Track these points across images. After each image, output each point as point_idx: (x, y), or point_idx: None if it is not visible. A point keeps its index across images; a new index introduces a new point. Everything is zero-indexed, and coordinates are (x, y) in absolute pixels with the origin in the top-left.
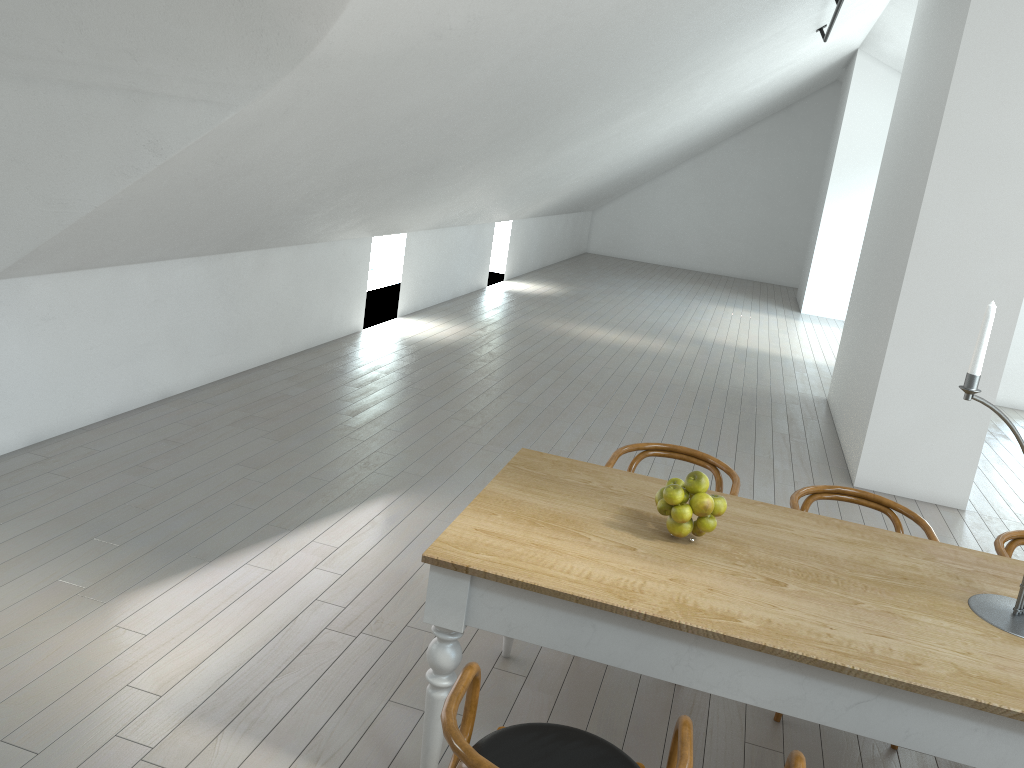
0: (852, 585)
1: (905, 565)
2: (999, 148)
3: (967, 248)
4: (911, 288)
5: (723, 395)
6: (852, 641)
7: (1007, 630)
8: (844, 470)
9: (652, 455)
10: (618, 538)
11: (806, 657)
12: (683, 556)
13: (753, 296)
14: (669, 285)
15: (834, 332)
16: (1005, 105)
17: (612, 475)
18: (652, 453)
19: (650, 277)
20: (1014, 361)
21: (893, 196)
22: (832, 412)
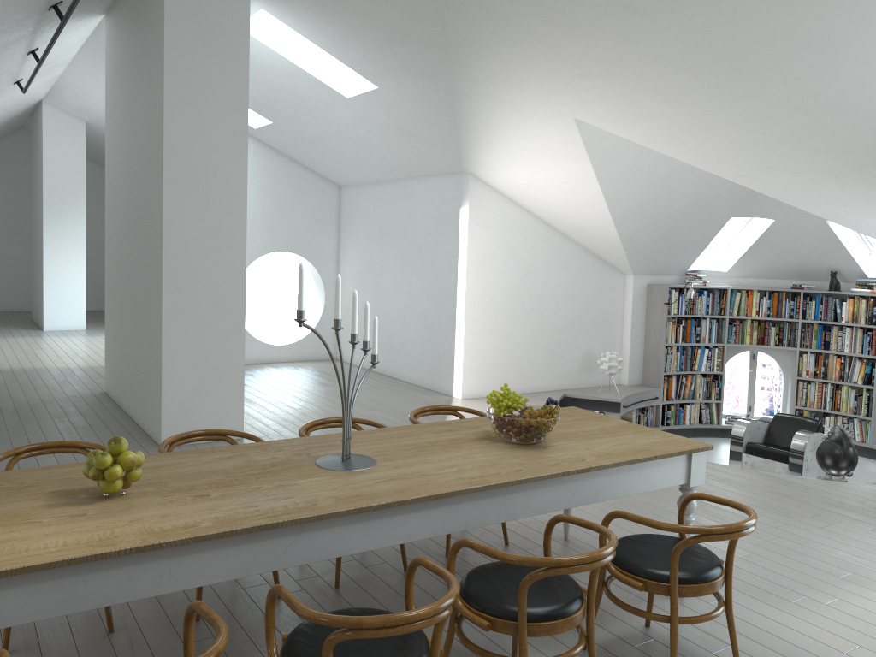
0: (249, 480)
1: (269, 458)
2: (207, 174)
3: (202, 247)
4: (170, 283)
5: (13, 411)
6: (273, 508)
7: (345, 470)
8: (148, 438)
9: (23, 457)
10: (65, 512)
11: (254, 527)
12: (126, 505)
13: None
14: None
15: (82, 340)
16: (204, 143)
17: (17, 474)
18: (23, 455)
19: None
20: None
21: (129, 216)
22: (116, 399)
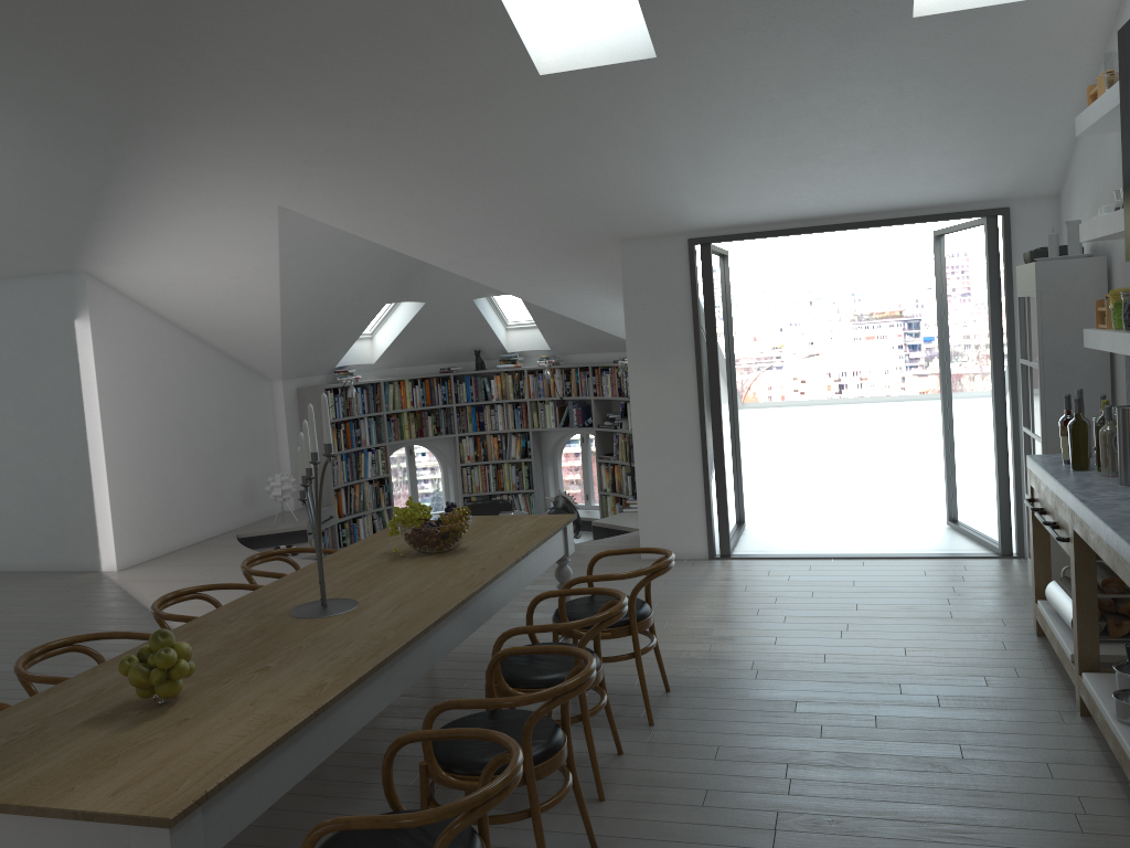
0: (271, 646)
1: (240, 629)
2: None
3: None
4: None
5: None
6: (356, 652)
7: (342, 612)
8: None
9: None
10: (159, 725)
11: (375, 667)
12: (206, 699)
13: None
14: None
15: None
16: None
17: None
18: None
19: None
20: None
21: None
22: None
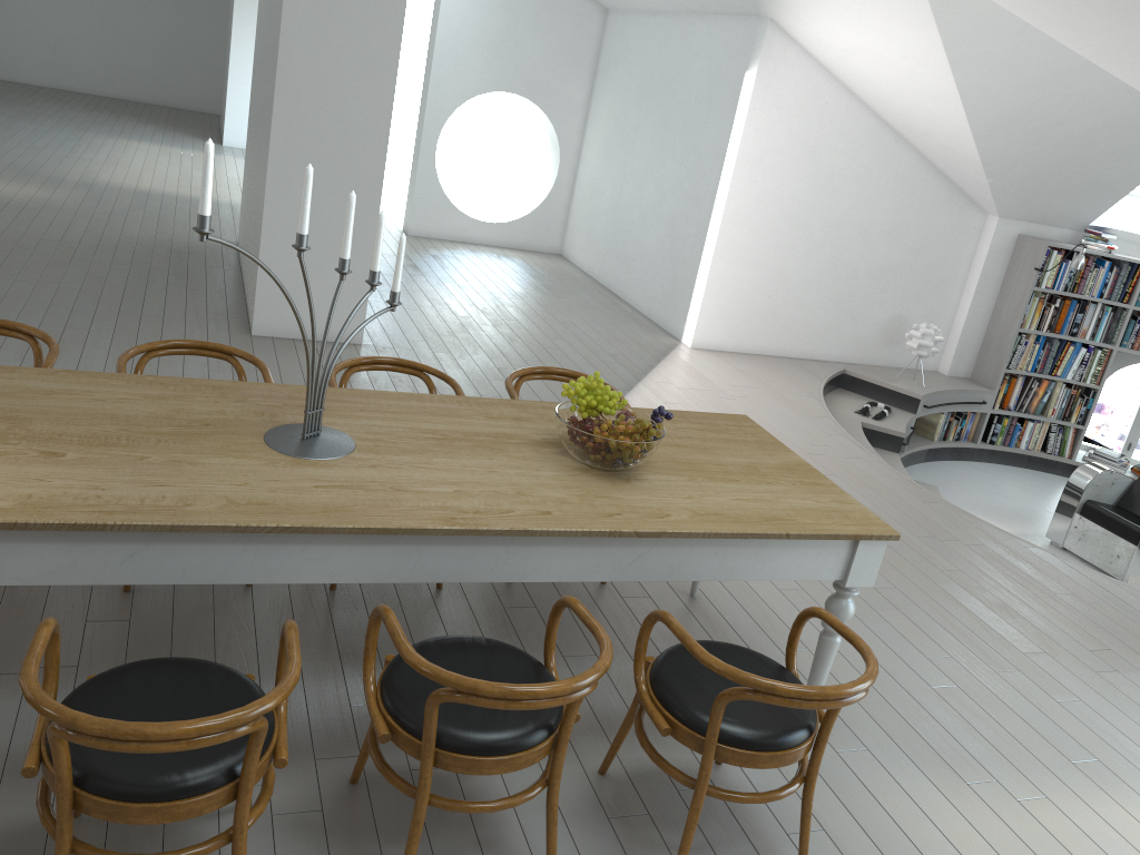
0: (145, 441)
1: (212, 411)
2: None
3: (333, 74)
4: (282, 118)
5: (112, 249)
6: (124, 497)
7: (293, 455)
8: (245, 319)
9: None
10: None
11: (64, 524)
12: None
13: (167, 126)
14: (55, 114)
15: None
16: None
17: None
18: None
19: (29, 103)
20: (425, 190)
21: (268, 12)
22: (241, 257)
